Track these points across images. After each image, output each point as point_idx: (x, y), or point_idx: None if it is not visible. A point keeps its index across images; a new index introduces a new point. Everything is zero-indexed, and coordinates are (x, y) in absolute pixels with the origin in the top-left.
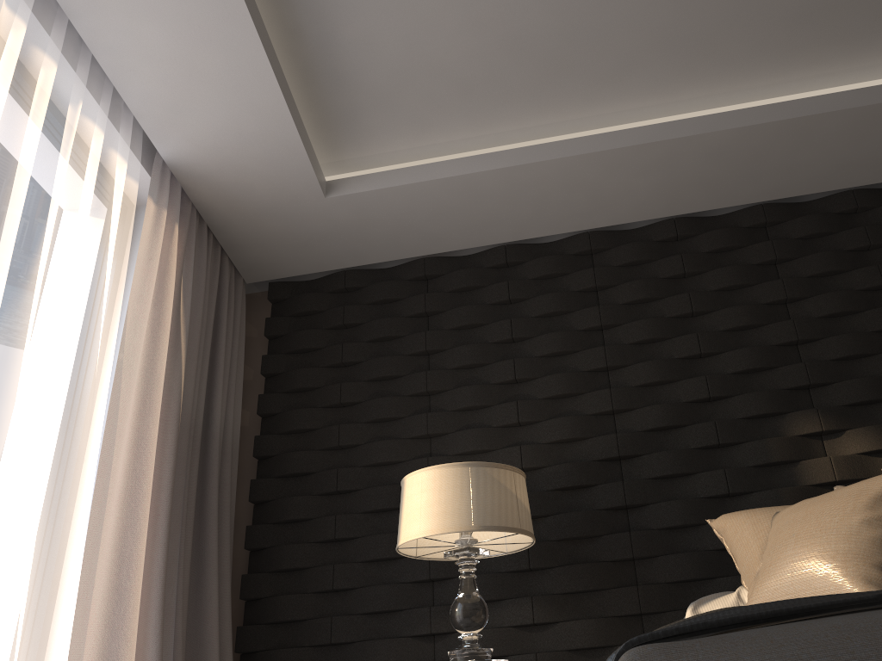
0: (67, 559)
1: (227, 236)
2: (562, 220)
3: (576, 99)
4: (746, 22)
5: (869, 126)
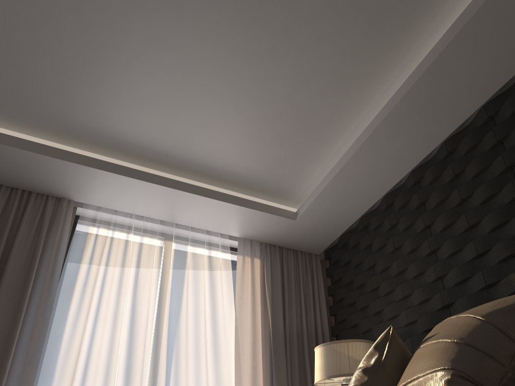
0: None
1: (289, 245)
2: (392, 174)
3: (337, 130)
4: (352, 58)
5: (475, 40)
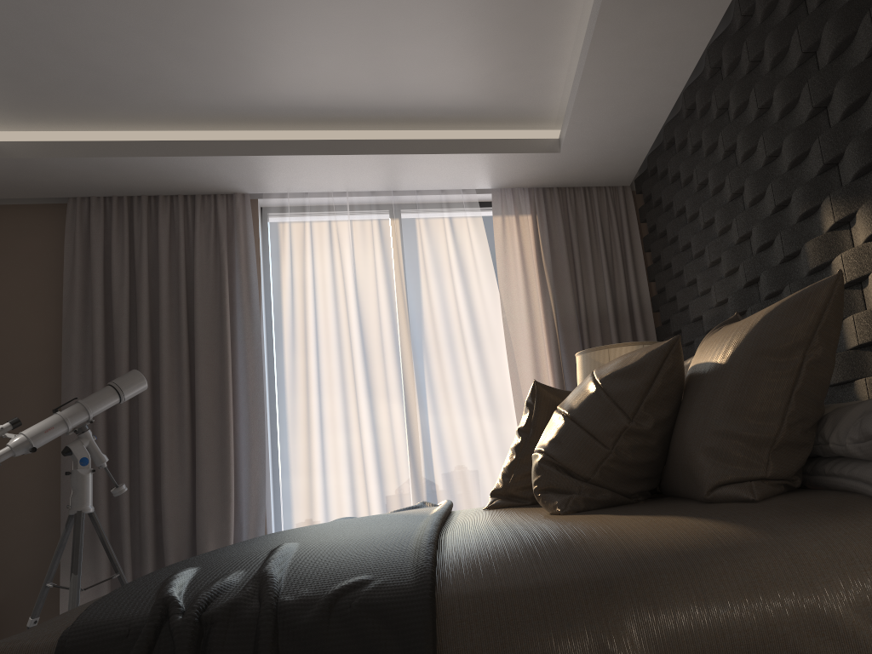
0: (506, 423)
1: (573, 183)
2: (677, 61)
3: (556, 14)
4: None
5: None
